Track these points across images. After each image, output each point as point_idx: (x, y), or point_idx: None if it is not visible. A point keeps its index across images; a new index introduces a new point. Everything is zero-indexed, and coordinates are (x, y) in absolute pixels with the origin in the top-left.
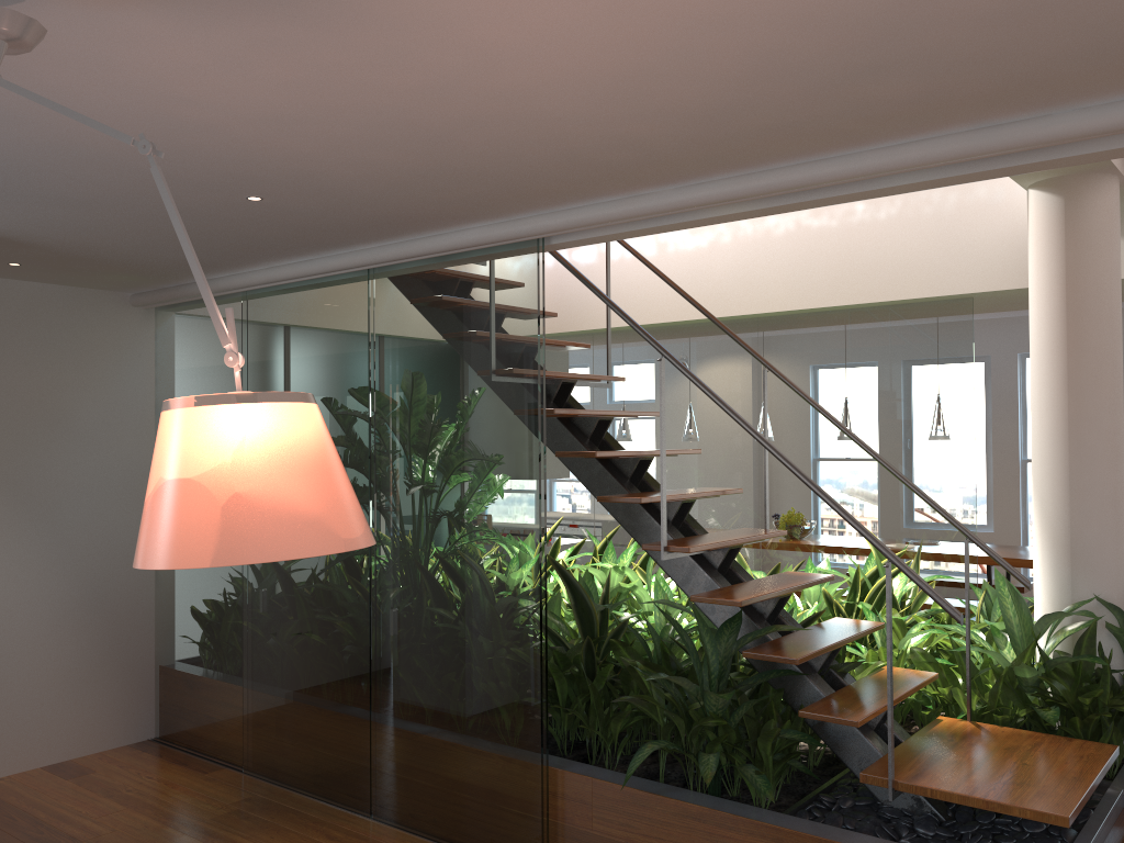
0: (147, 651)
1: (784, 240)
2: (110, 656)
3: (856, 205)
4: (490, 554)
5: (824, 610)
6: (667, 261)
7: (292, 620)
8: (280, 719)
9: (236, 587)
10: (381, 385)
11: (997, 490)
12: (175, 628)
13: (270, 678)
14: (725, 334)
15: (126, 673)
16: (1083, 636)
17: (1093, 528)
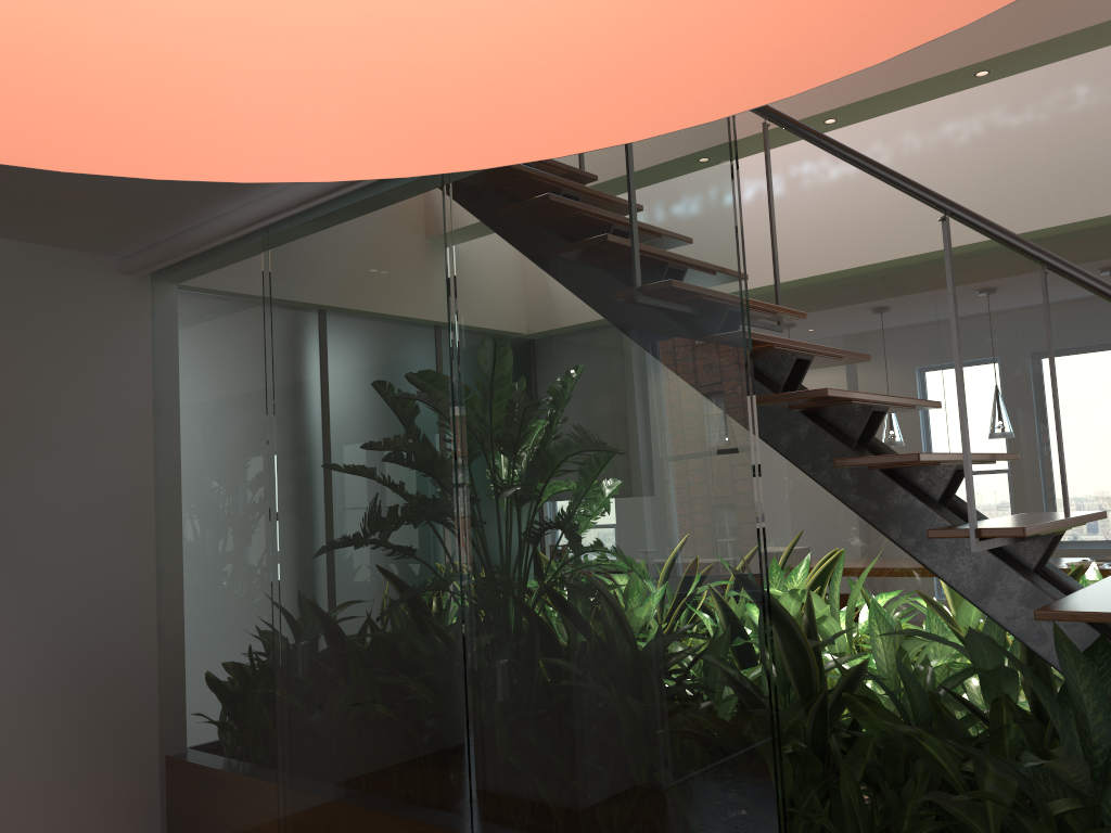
0: (148, 737)
1: (969, 151)
2: (96, 747)
3: (1076, 89)
4: (665, 561)
5: None
6: (803, 200)
7: (346, 685)
8: (333, 832)
9: (265, 642)
10: (468, 322)
11: None
12: (184, 703)
13: (316, 772)
14: (885, 286)
15: (120, 769)
16: None
17: None
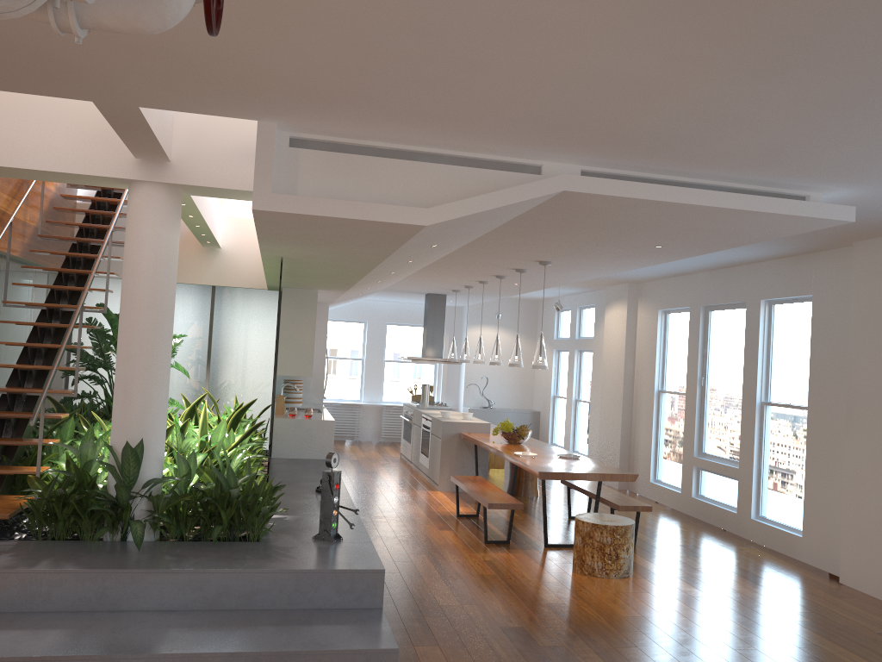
0: None
1: None
2: None
3: None
4: None
5: (49, 434)
6: None
7: None
8: None
9: None
10: None
11: (742, 428)
12: None
13: None
14: None
15: None
16: (71, 460)
17: (114, 401)
